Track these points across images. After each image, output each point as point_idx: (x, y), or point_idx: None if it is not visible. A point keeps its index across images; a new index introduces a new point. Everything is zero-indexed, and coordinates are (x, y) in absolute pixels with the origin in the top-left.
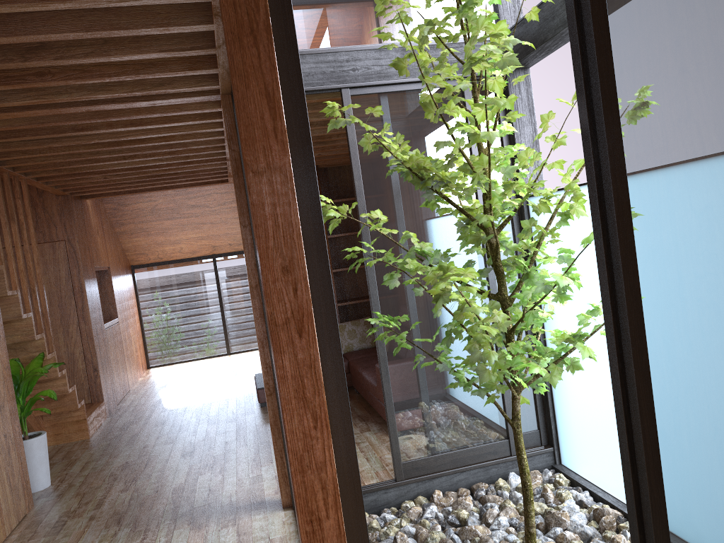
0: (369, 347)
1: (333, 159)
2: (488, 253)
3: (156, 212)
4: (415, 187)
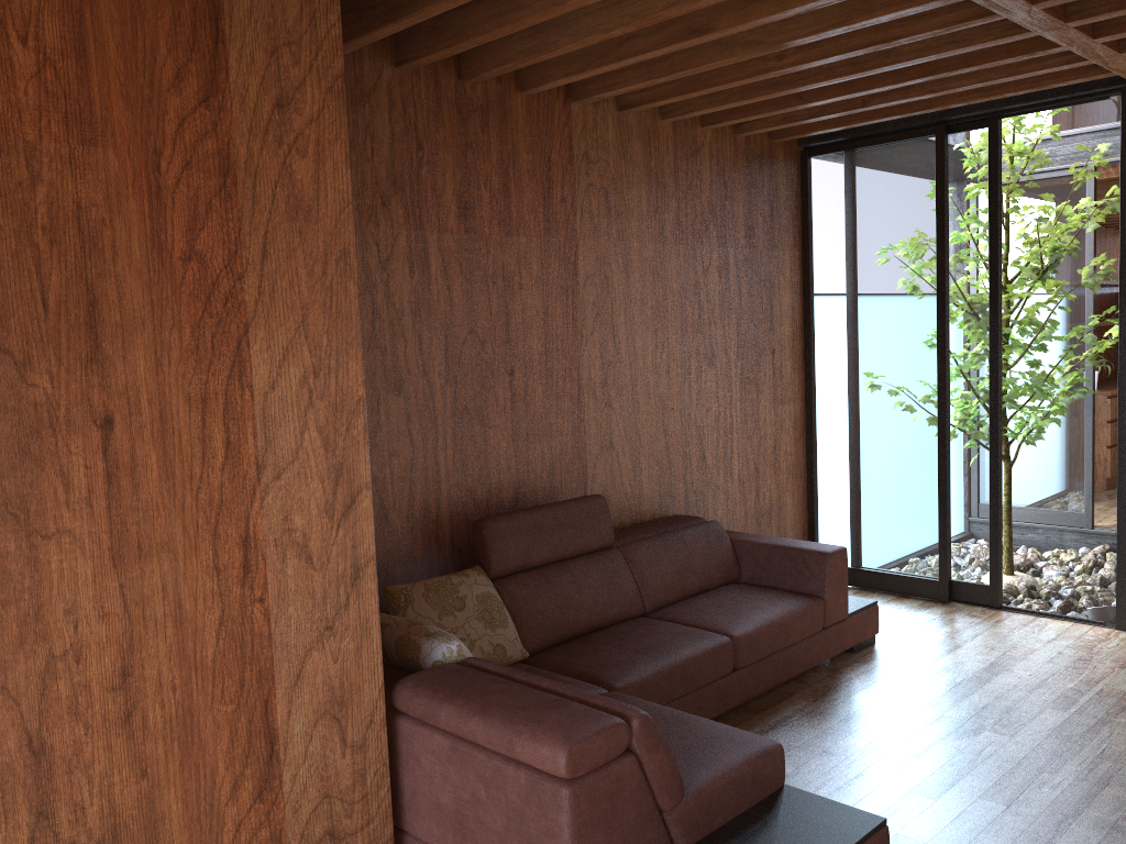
0: None
1: None
2: None
3: None
4: (1052, 270)
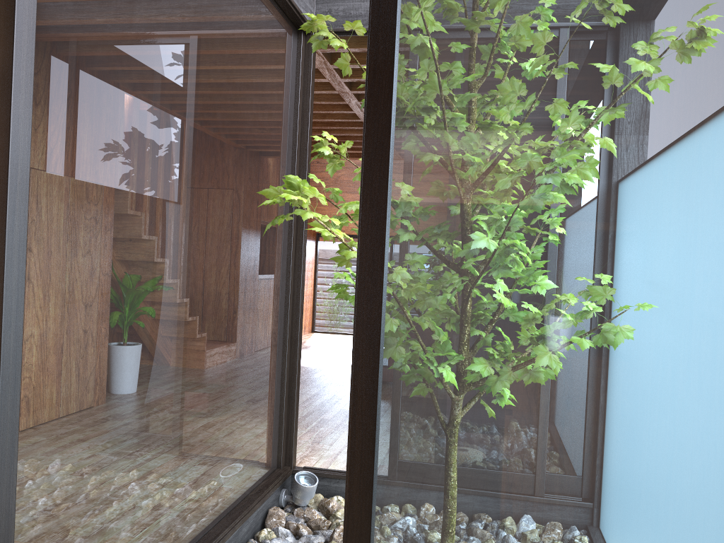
0: None
1: None
2: None
3: (339, 183)
4: None
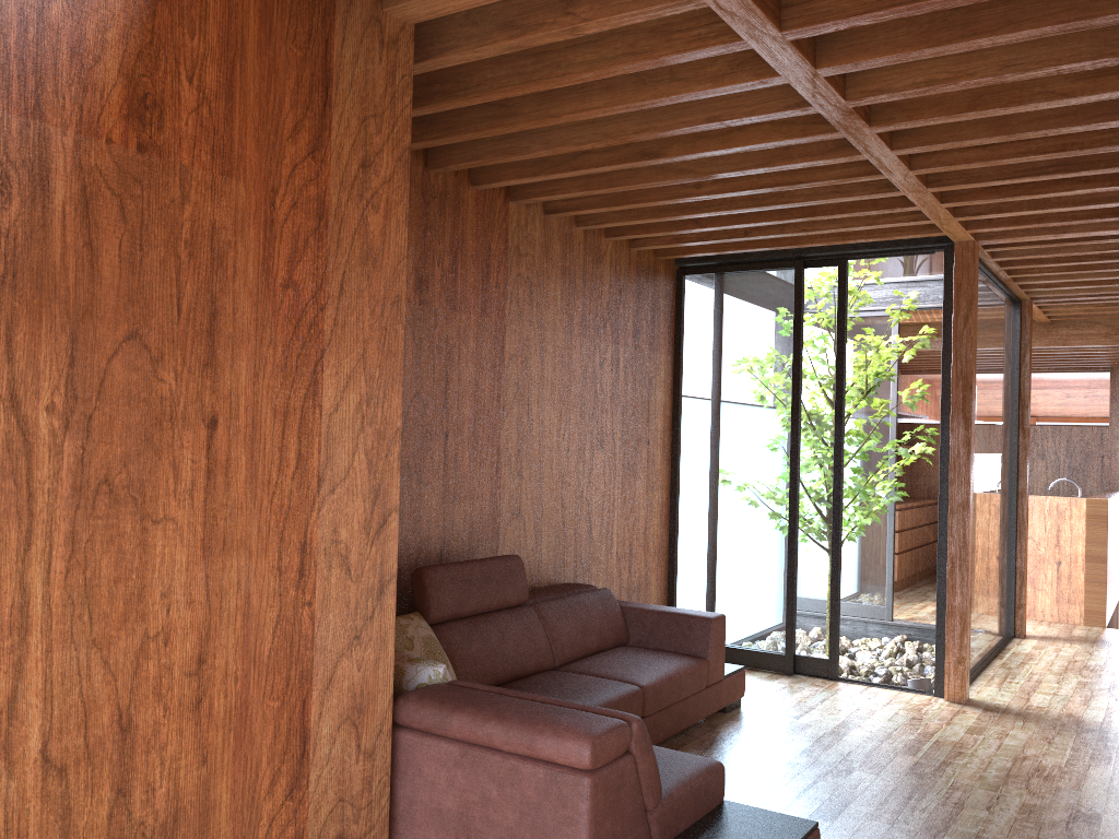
0: None
1: None
2: None
3: None
4: (874, 391)
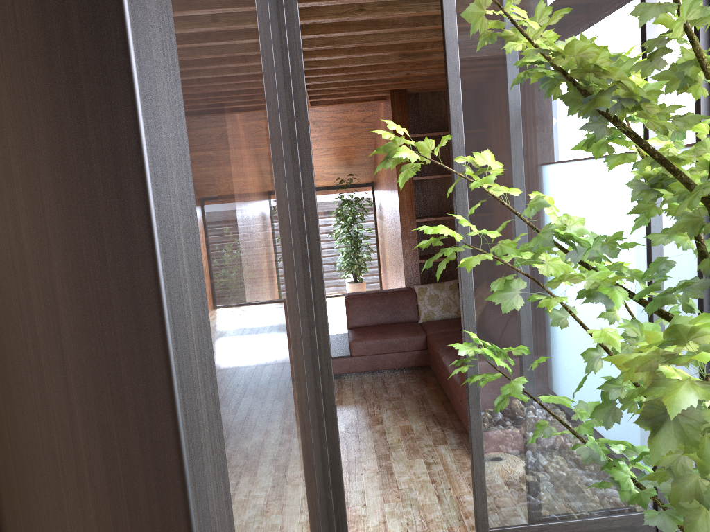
0: (453, 317)
1: (426, 82)
2: (702, 248)
3: None
4: (569, 109)
